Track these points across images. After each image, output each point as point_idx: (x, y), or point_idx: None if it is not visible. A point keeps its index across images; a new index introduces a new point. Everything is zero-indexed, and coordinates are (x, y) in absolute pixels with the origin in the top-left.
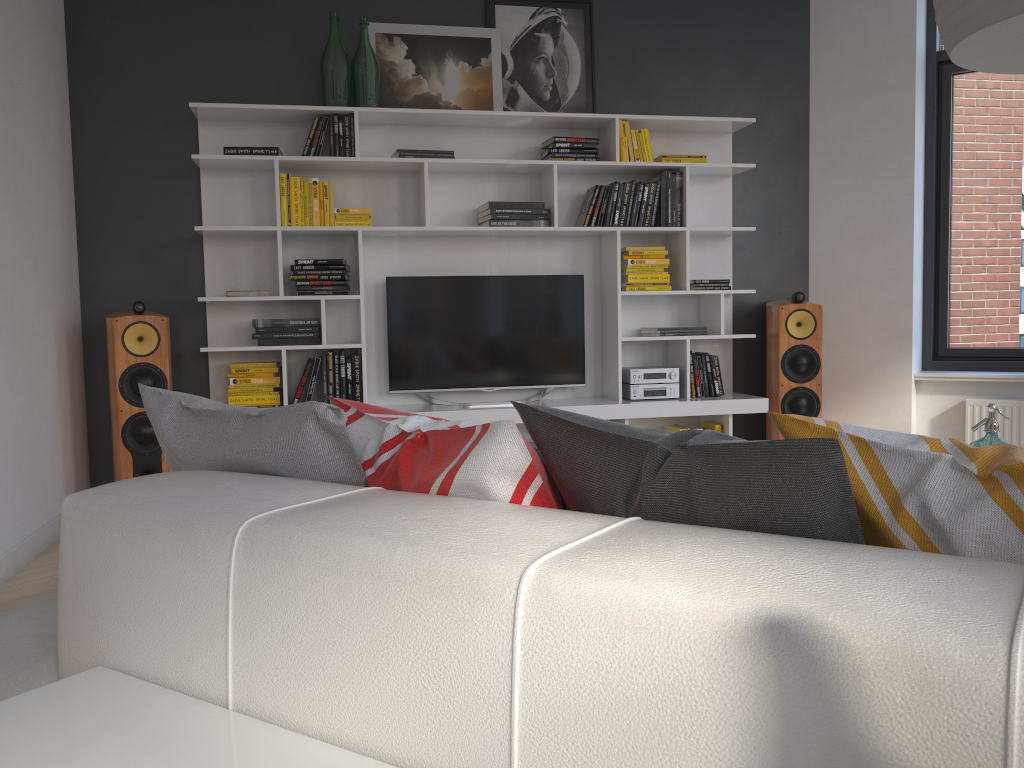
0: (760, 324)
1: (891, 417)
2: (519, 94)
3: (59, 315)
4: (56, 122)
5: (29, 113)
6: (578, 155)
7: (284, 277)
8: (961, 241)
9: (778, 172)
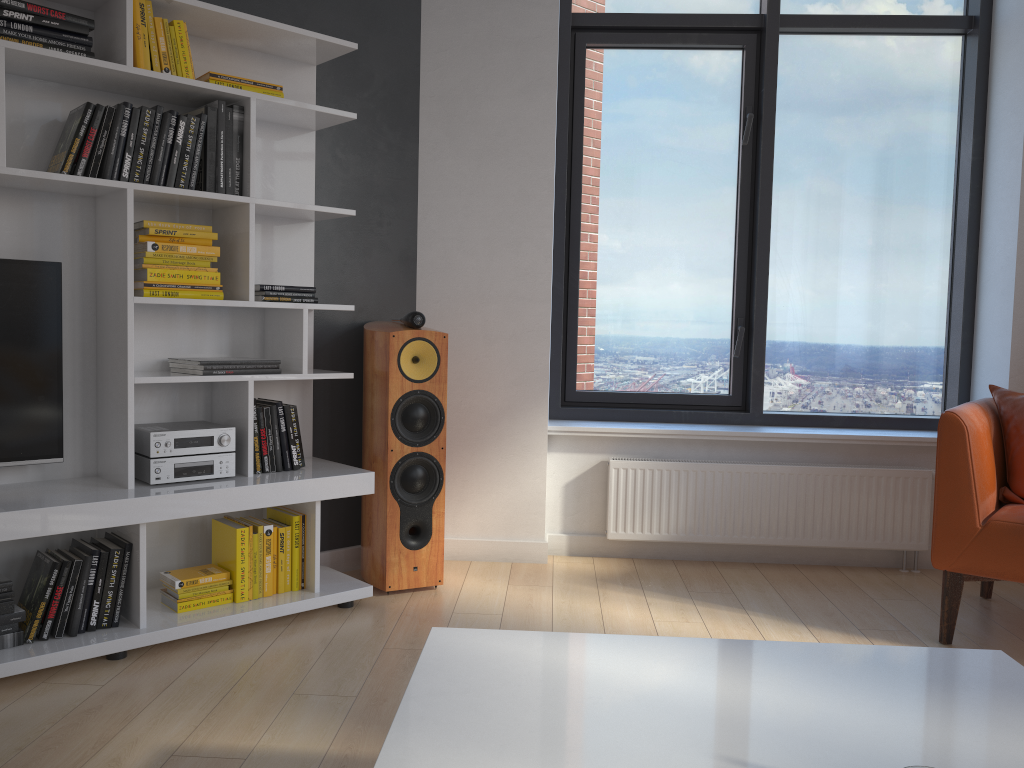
0: (352, 355)
1: (521, 485)
2: None
3: None
4: None
5: None
6: (52, 41)
7: None
8: (593, 257)
9: (379, 137)
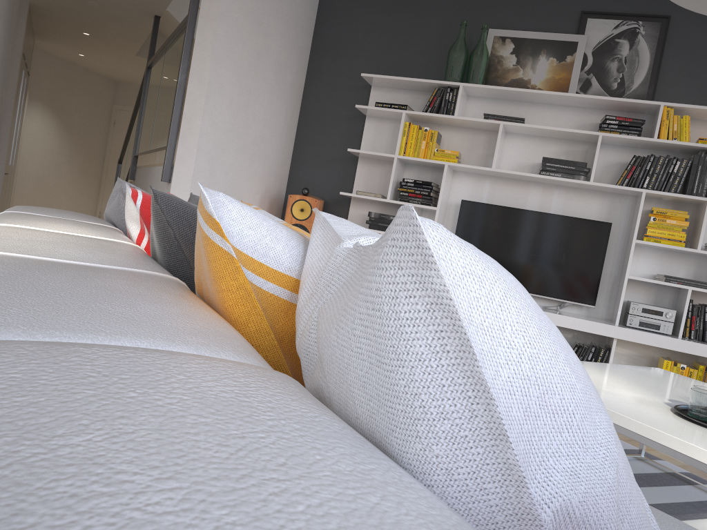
0: None
1: None
2: (591, 83)
3: (266, 189)
4: (292, 80)
5: (269, 71)
6: (623, 131)
7: (396, 189)
8: None
9: None
